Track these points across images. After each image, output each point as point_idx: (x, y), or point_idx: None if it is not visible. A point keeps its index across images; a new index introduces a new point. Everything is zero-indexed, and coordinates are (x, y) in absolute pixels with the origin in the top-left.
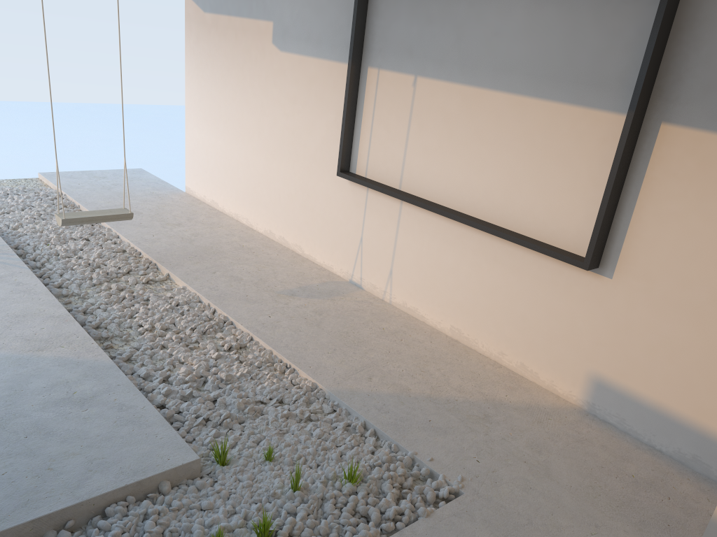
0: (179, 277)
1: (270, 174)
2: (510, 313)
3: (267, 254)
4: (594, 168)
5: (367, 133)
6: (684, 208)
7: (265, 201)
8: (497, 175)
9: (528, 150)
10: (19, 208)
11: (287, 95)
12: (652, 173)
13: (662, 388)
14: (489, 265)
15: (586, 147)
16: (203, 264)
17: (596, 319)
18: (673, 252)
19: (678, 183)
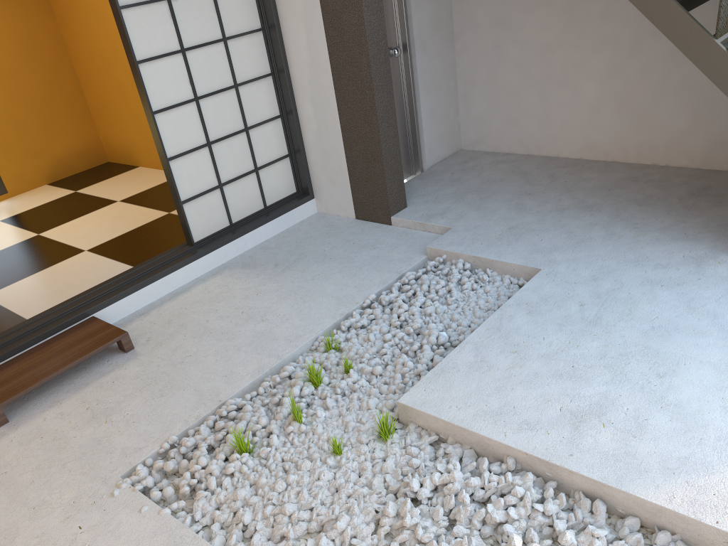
0: None
1: None
2: None
3: None
4: None
5: None
6: None
7: None
8: None
9: None
10: None
11: None
12: None
13: None
14: None
15: None
16: None
17: None
18: None
19: None
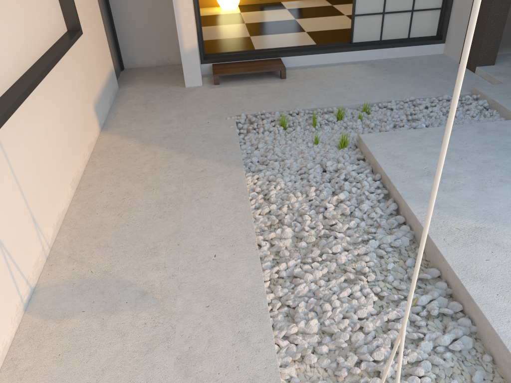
0: None
1: None
2: (72, 120)
3: None
4: None
5: None
6: None
7: None
8: (20, 5)
9: None
10: None
11: None
12: None
13: (97, 78)
14: (52, 99)
15: None
16: None
17: (80, 71)
18: None
19: None
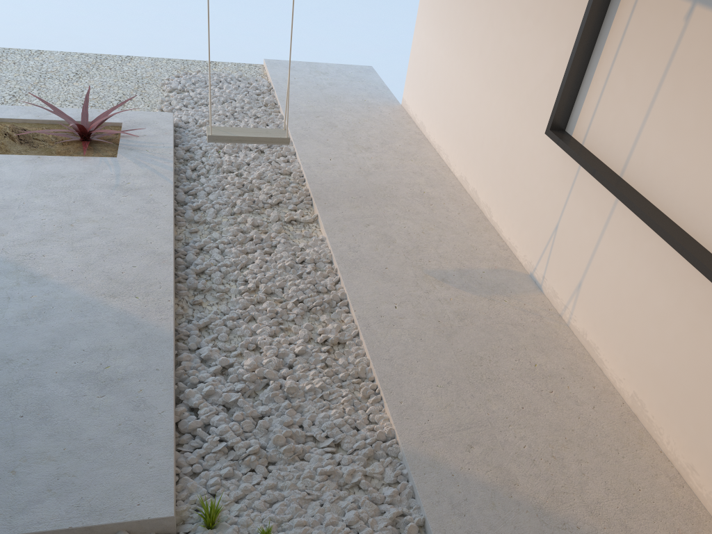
0: (324, 223)
1: (480, 107)
2: None
3: (446, 211)
4: None
5: (601, 82)
6: None
7: (468, 139)
8: None
9: None
10: (221, 100)
11: (520, 4)
12: None
13: None
14: None
15: None
16: (361, 210)
17: None
18: None
19: None
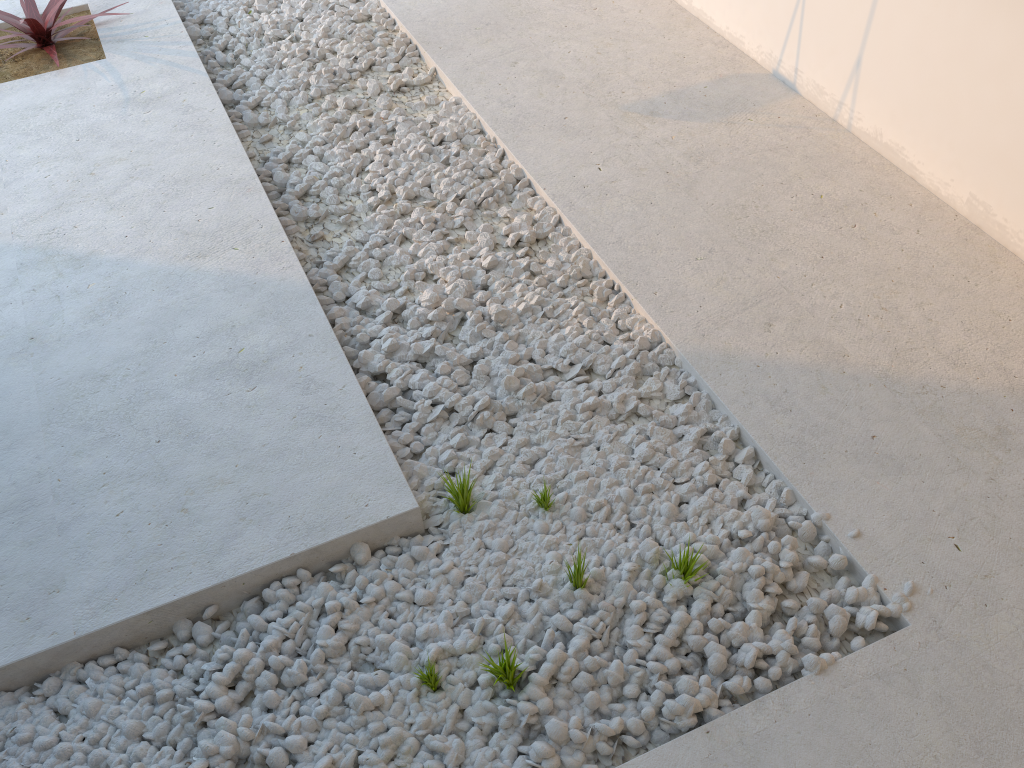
0: (451, 77)
1: None
2: None
3: (621, 13)
4: None
5: None
6: None
7: None
8: None
9: None
10: None
11: None
12: None
13: None
14: None
15: None
16: (497, 45)
17: None
18: None
19: None
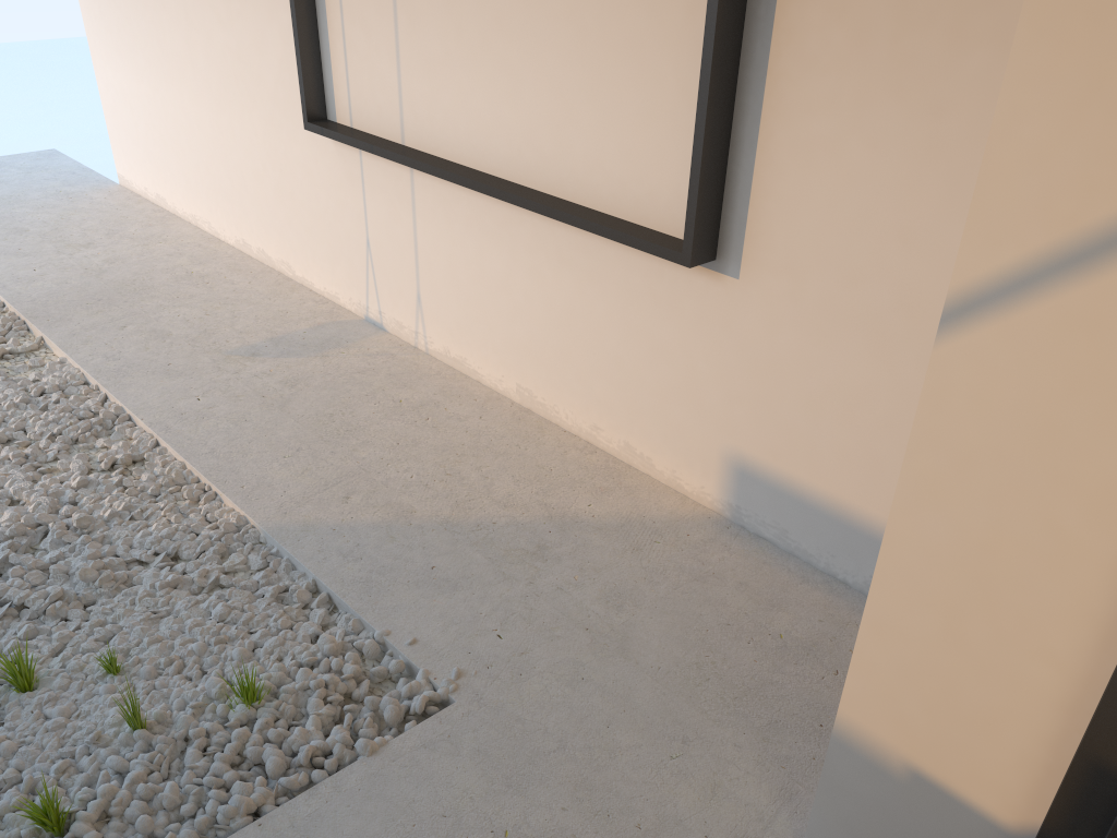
0: (57, 342)
1: (223, 138)
2: (598, 356)
3: (232, 284)
4: (684, 67)
5: (340, 43)
6: (837, 130)
7: (226, 187)
8: (539, 98)
9: (578, 44)
10: None
11: None
12: (779, 65)
13: (837, 473)
14: (555, 271)
15: (666, 26)
16: (108, 314)
17: (724, 357)
18: (829, 218)
19: (823, 80)
